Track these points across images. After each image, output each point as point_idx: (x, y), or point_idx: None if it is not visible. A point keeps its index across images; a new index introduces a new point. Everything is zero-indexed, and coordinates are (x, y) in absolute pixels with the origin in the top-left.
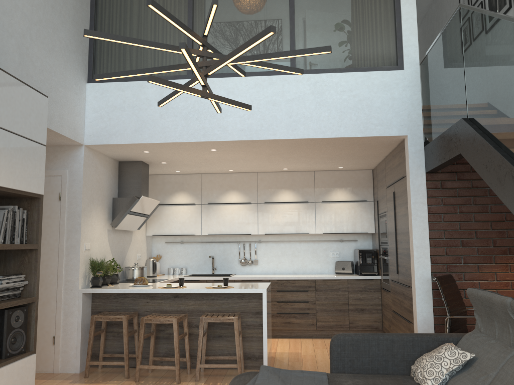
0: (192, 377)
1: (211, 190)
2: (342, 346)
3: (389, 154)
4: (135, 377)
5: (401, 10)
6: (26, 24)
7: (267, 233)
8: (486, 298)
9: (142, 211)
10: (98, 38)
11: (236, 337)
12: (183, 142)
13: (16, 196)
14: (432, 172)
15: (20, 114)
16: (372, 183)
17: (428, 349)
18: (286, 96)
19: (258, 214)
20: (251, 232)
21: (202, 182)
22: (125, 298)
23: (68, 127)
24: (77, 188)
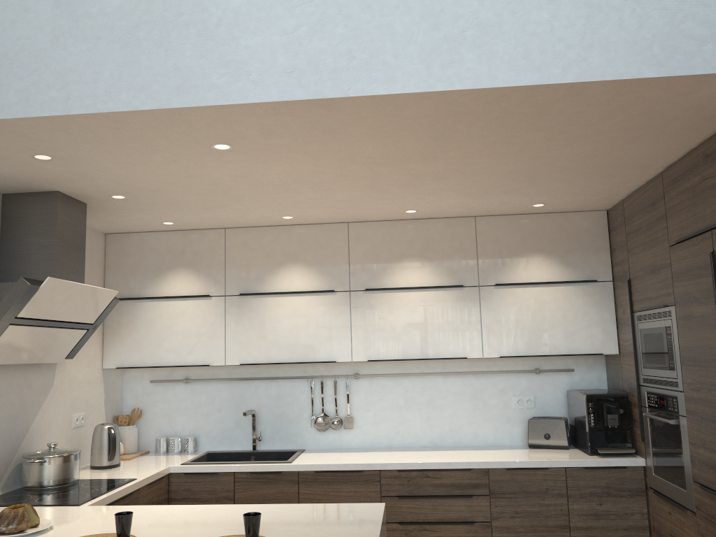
0: None
1: (245, 265)
2: None
3: (684, 155)
4: None
5: None
6: None
7: (372, 358)
8: None
9: (63, 316)
10: None
11: None
12: (118, 111)
13: None
14: None
15: None
16: (608, 241)
17: None
18: None
19: (351, 316)
20: (336, 358)
21: (225, 246)
22: None
23: None
24: None
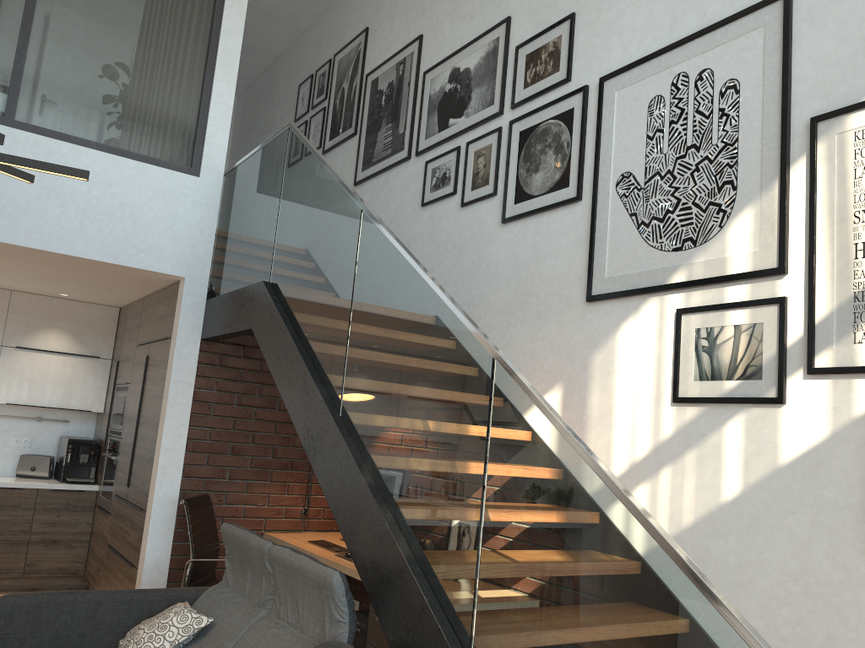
0: None
1: None
2: (9, 615)
3: (152, 293)
4: None
5: (213, 86)
6: None
7: None
8: (243, 540)
9: None
10: None
11: None
12: None
13: None
14: (211, 340)
15: None
16: (116, 330)
17: (151, 613)
18: None
19: None
20: None
21: None
22: None
23: None
24: None
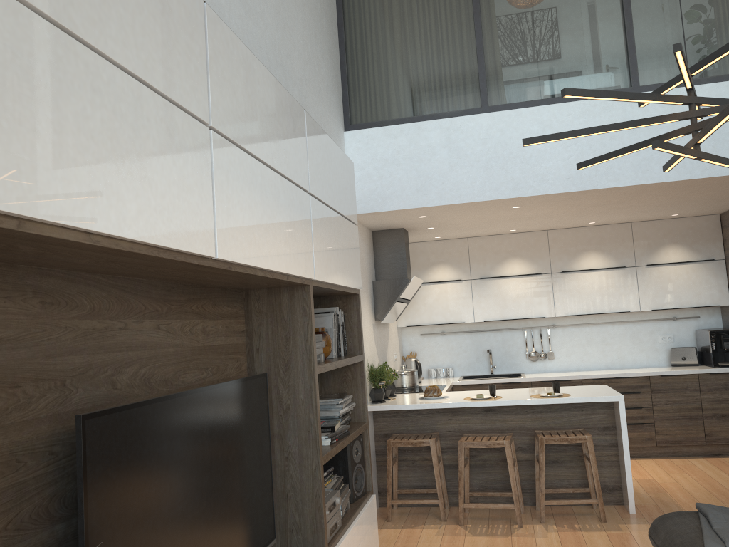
0: (531, 518)
1: (482, 260)
2: None
3: None
4: (459, 520)
5: None
6: (301, 65)
7: (568, 314)
8: None
9: (407, 296)
10: (578, 98)
11: (592, 462)
12: (485, 200)
13: (333, 295)
14: None
15: (342, 189)
16: (721, 234)
17: None
18: None
19: (553, 288)
20: (545, 315)
21: (468, 249)
22: (418, 415)
23: None
24: None
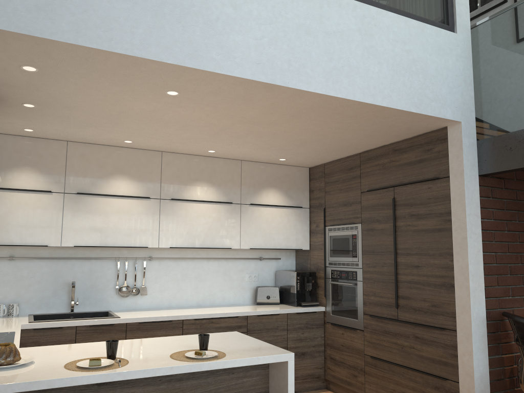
0: None
1: (83, 171)
2: None
3: (378, 147)
4: None
5: None
6: None
7: (172, 246)
8: None
9: None
10: None
11: None
12: (149, 59)
13: None
14: (487, 175)
15: None
16: (309, 185)
17: None
18: (326, 25)
19: (160, 216)
20: (148, 244)
21: (67, 155)
22: None
23: None
24: None
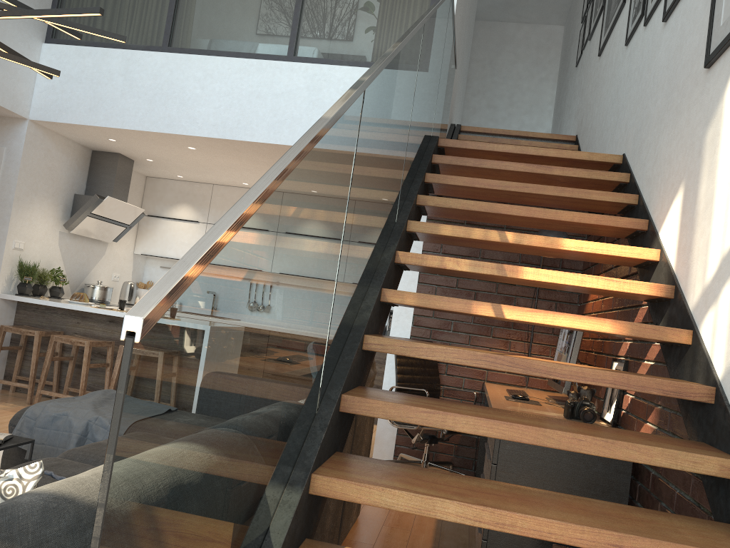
0: None
1: (221, 207)
2: None
3: None
4: (34, 403)
5: None
6: None
7: None
8: None
9: (114, 217)
10: None
11: None
12: (143, 130)
13: None
14: None
15: None
16: None
17: None
18: (275, 88)
19: None
20: None
21: (212, 195)
22: (53, 314)
23: (1, 92)
24: (13, 171)
